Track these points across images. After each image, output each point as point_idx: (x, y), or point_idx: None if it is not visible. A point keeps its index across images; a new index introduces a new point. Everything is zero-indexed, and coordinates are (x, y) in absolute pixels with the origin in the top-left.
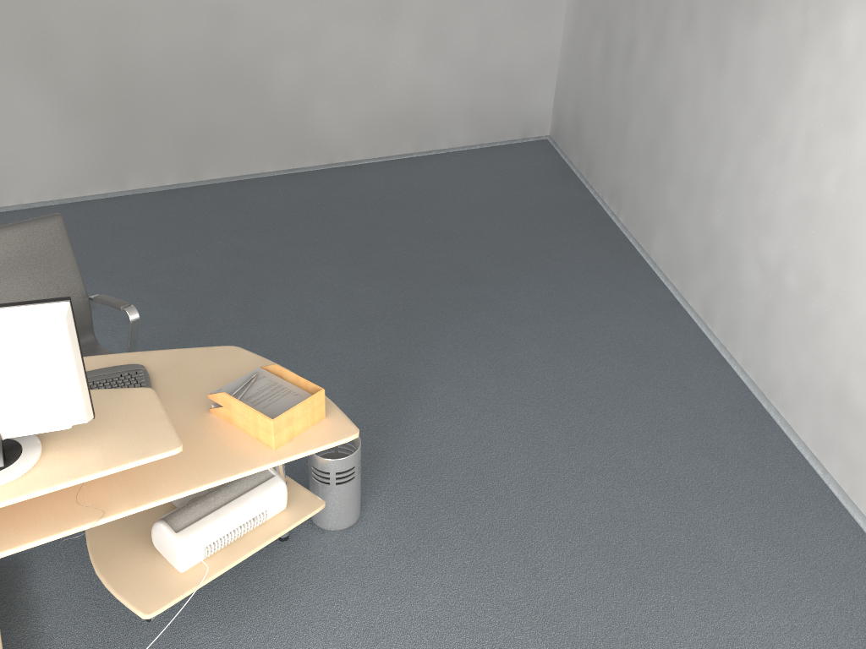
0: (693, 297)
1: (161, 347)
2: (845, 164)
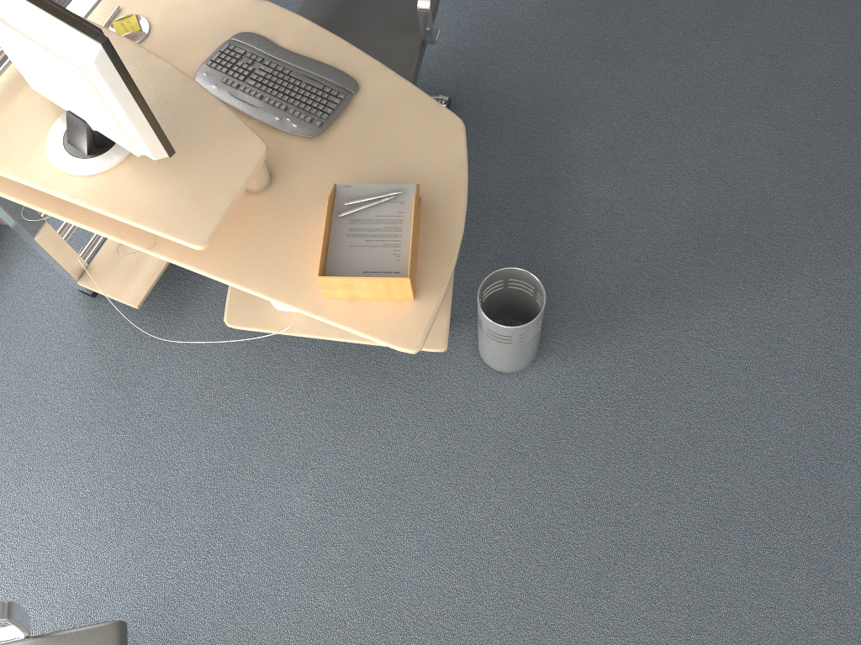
0: None
1: (585, 8)
2: None
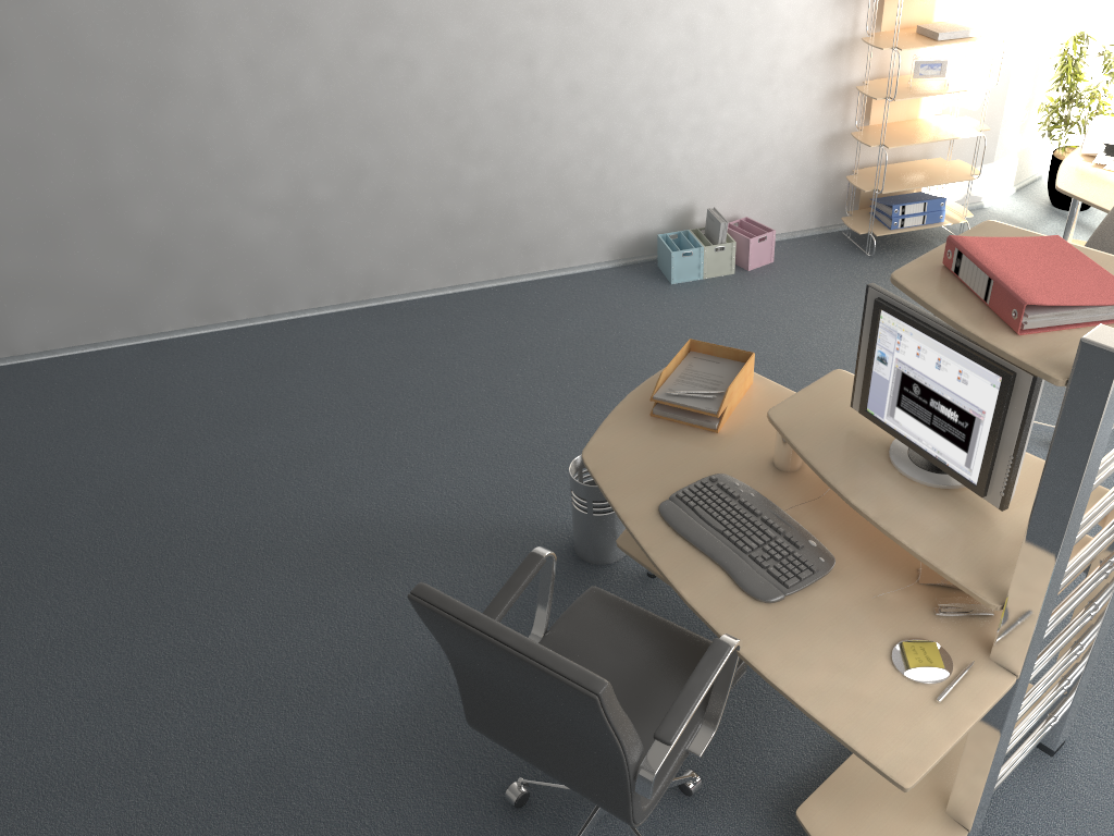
0: (169, 320)
1: None
2: (320, 61)
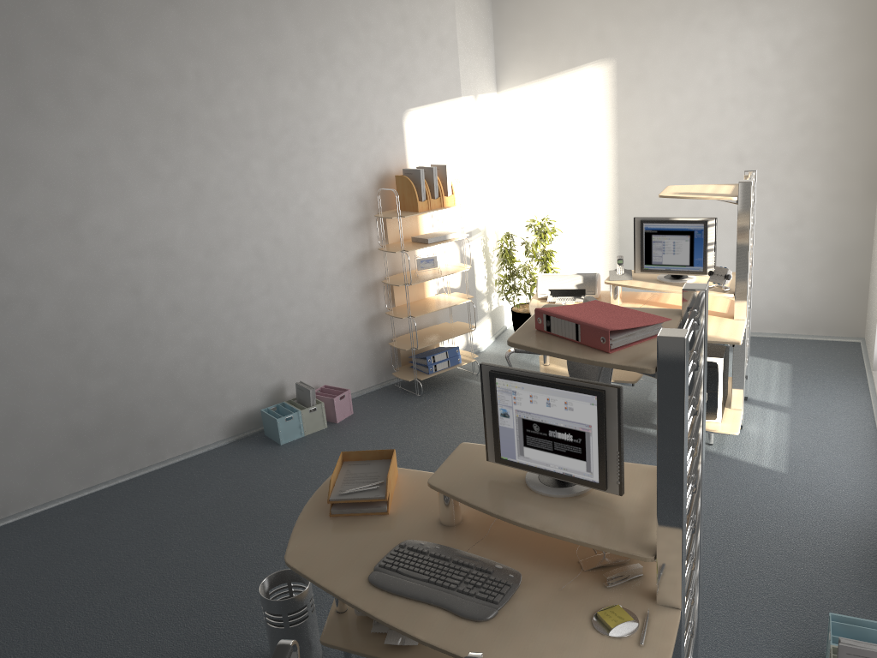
0: None
1: None
2: None
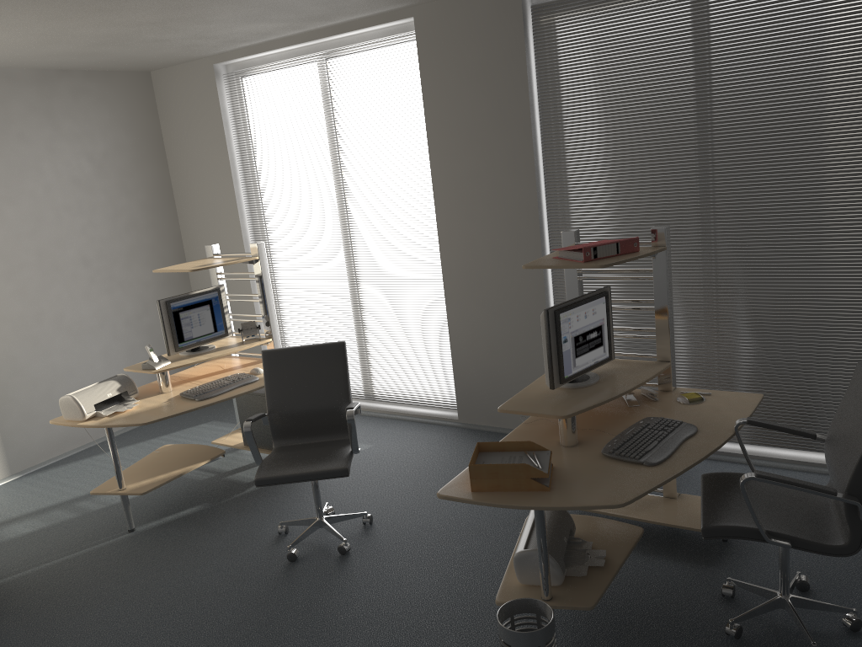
0: None
1: None
2: None
